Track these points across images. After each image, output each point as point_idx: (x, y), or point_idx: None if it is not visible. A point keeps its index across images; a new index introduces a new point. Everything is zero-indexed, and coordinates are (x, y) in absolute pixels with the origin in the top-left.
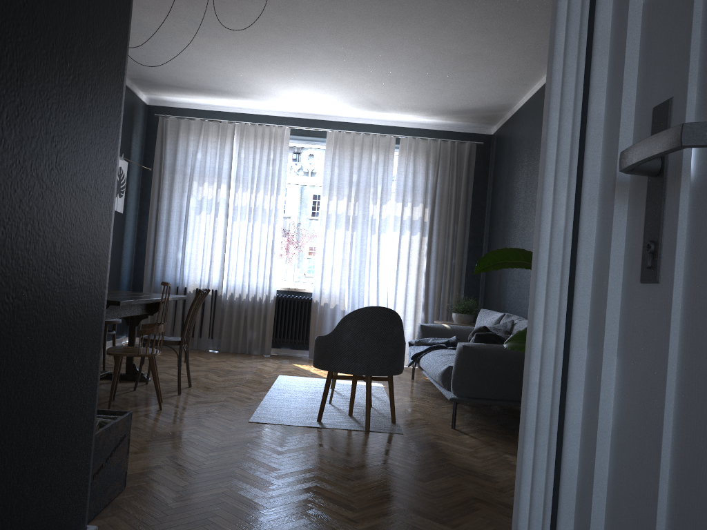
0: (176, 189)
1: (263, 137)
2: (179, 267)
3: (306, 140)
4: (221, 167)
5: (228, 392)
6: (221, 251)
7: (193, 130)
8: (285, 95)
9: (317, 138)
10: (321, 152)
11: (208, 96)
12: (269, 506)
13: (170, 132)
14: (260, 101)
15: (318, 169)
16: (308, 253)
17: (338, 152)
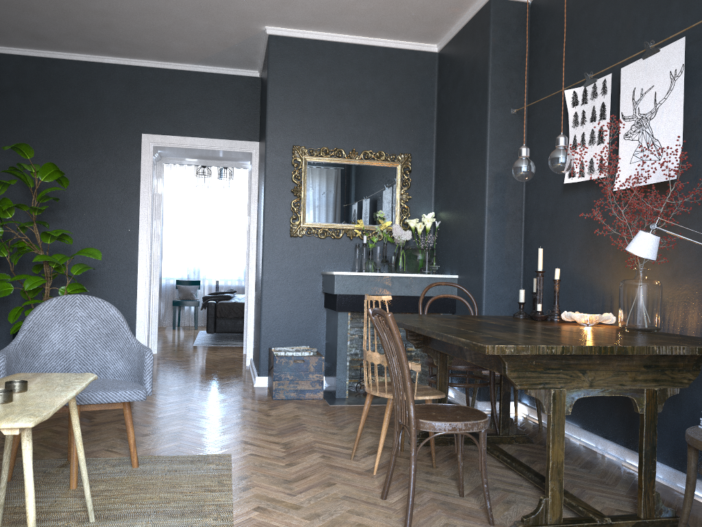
0: None
1: None
2: None
3: None
4: None
5: (315, 526)
6: None
7: None
8: None
9: None
10: None
11: None
12: (188, 399)
13: None
14: None
15: None
16: None
17: None
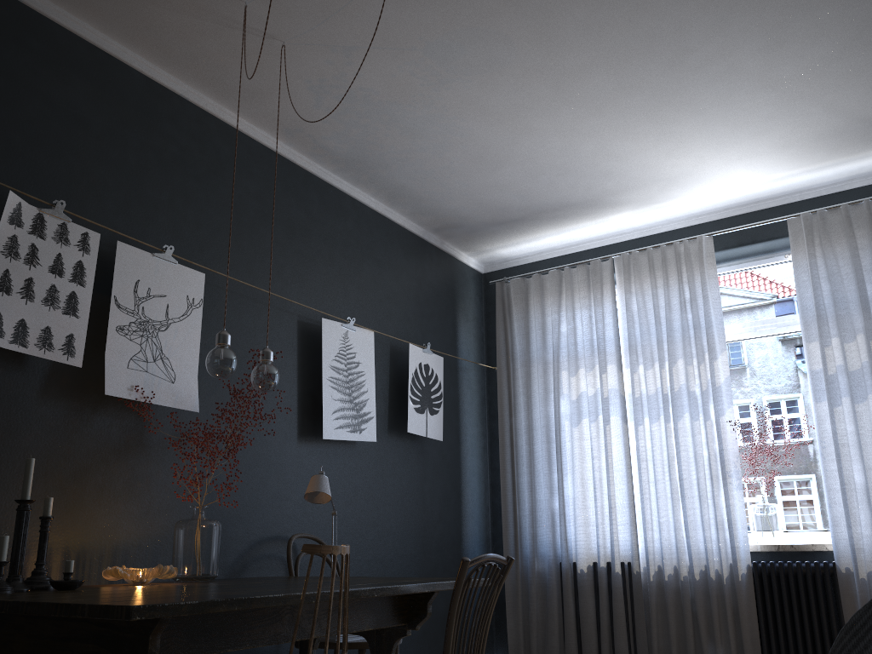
0: (535, 390)
1: (664, 266)
2: (558, 525)
3: (754, 254)
4: (602, 335)
5: None
6: (626, 486)
7: (549, 289)
8: (680, 172)
9: (773, 241)
10: (789, 268)
11: (558, 227)
12: None
13: (514, 302)
14: (644, 204)
15: (790, 300)
16: (807, 468)
17: (820, 250)
